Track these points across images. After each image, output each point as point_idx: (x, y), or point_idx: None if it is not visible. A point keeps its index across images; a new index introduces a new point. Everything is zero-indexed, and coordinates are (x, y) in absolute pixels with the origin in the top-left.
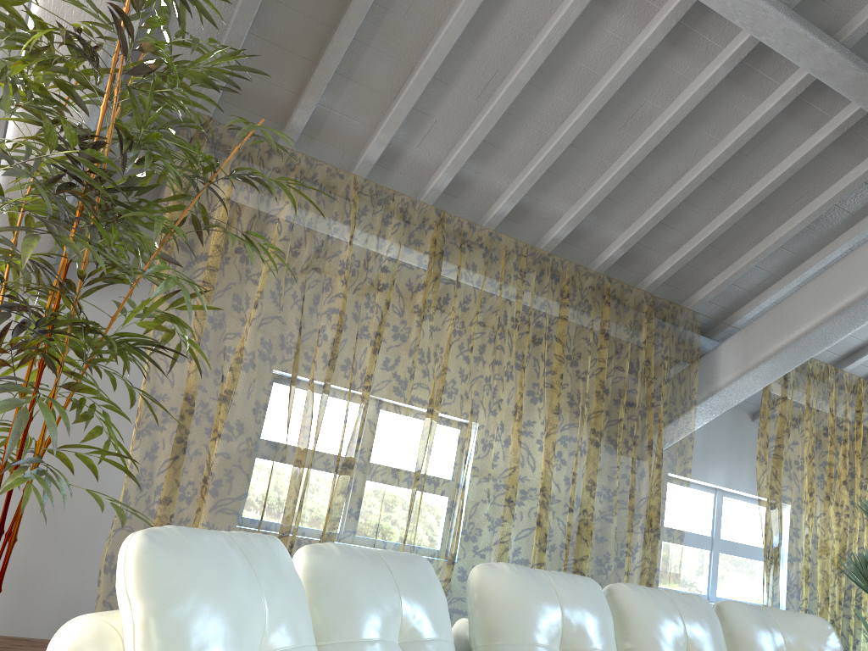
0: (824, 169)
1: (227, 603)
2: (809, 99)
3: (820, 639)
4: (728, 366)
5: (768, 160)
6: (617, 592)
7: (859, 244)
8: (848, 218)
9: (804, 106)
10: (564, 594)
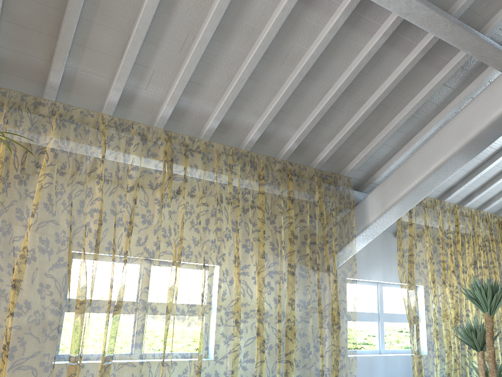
0: (417, 78)
1: None
2: (401, 33)
3: None
4: (373, 209)
5: (381, 76)
6: None
7: (445, 123)
8: (436, 108)
9: (398, 38)
10: None
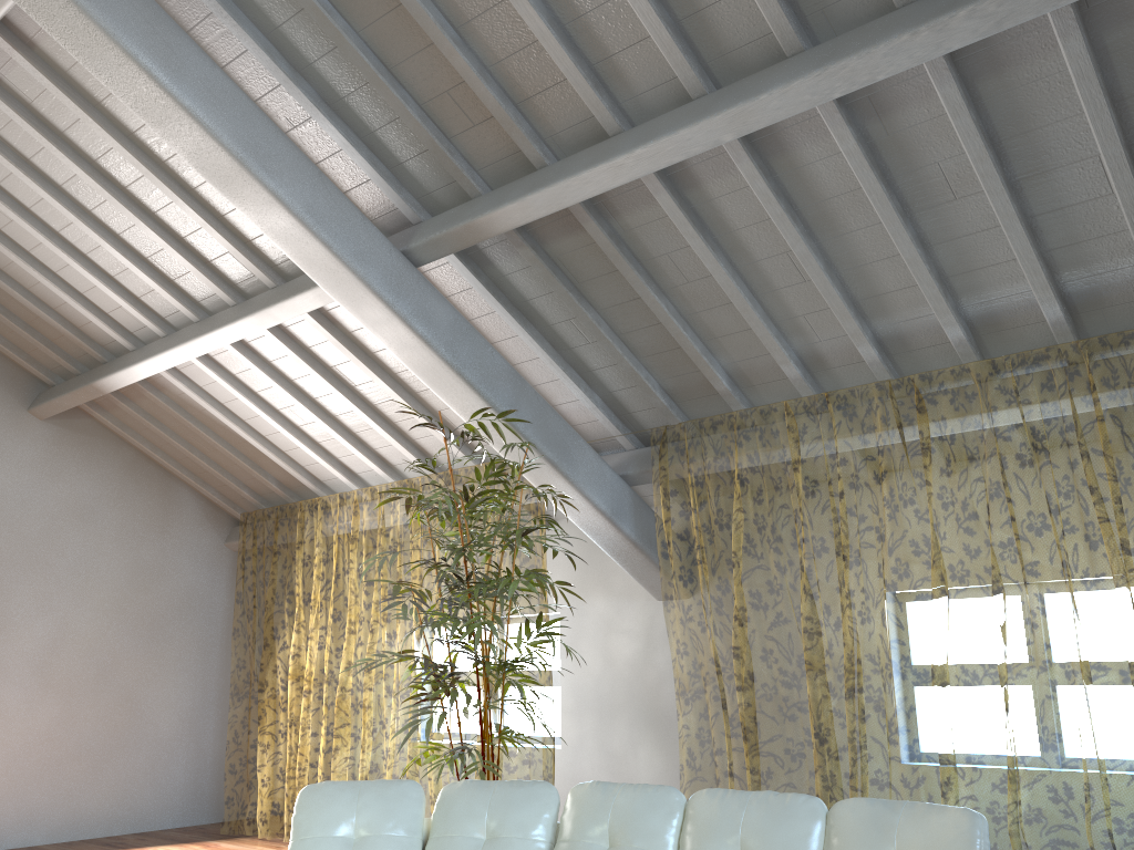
0: None
1: (324, 813)
2: None
3: (943, 837)
4: None
5: None
6: (693, 796)
7: None
8: None
9: None
10: (619, 801)
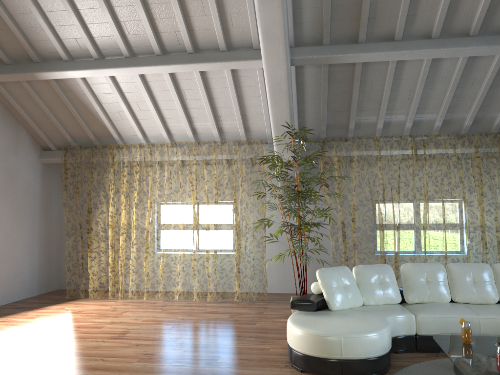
0: None
1: (333, 278)
2: None
3: None
4: None
5: None
6: (448, 265)
7: None
8: None
9: None
10: (426, 268)
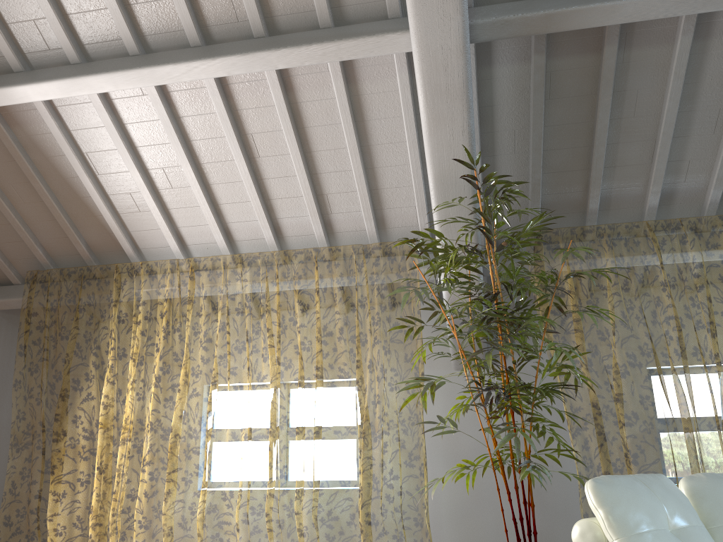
0: None
1: (641, 505)
2: None
3: None
4: None
5: None
6: None
7: None
8: None
9: None
10: None
